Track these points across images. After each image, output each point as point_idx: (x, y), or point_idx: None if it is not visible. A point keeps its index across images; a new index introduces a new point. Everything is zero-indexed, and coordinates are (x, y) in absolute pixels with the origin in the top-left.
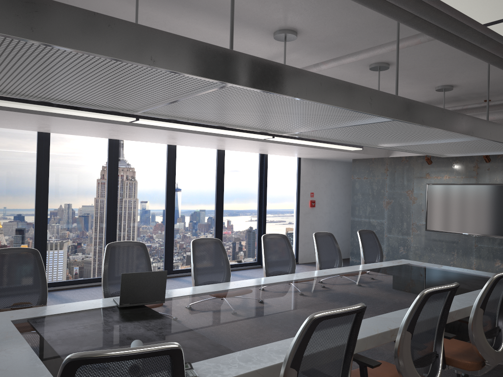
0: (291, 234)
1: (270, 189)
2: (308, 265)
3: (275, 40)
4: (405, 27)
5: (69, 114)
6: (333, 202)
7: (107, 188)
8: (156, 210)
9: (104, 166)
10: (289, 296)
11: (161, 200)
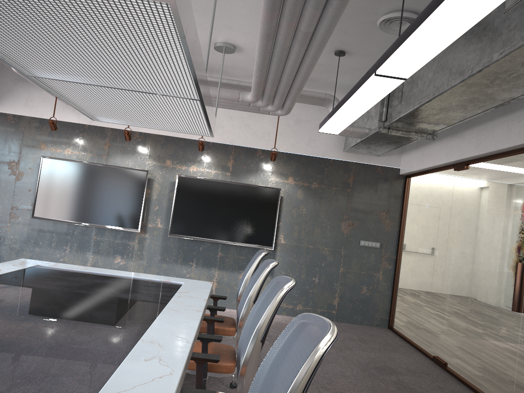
0: None
1: None
2: None
3: None
4: None
5: None
6: None
7: None
8: None
9: None
10: None
11: None
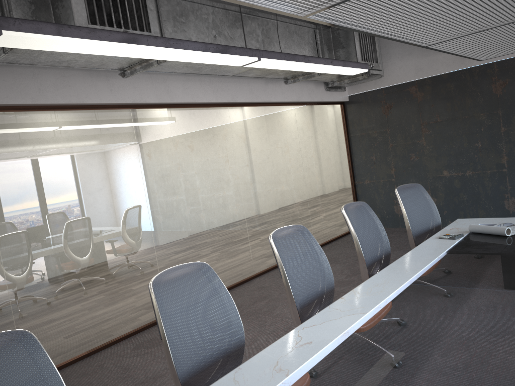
0: None
1: None
2: None
3: None
4: None
5: None
6: None
7: None
8: None
9: None
10: None
11: None
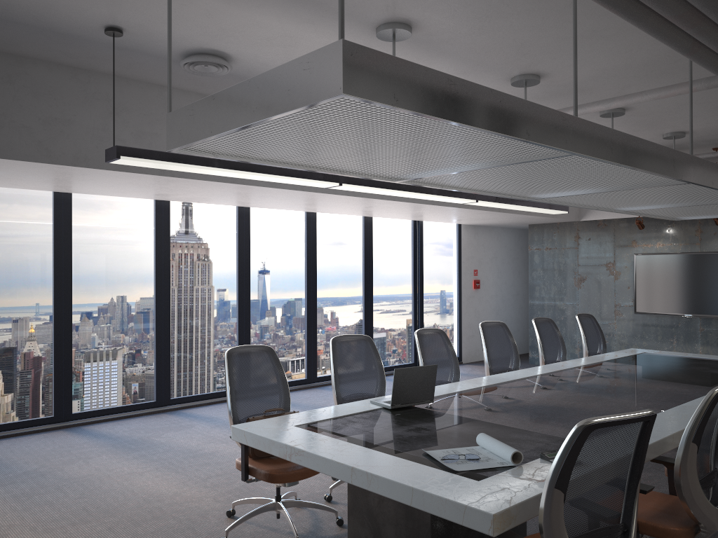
0: (452, 326)
1: (427, 266)
2: (476, 365)
3: (506, 86)
4: (671, 71)
5: (266, 180)
6: (500, 281)
7: (238, 271)
8: (295, 299)
9: (233, 242)
10: (558, 390)
11: (300, 285)
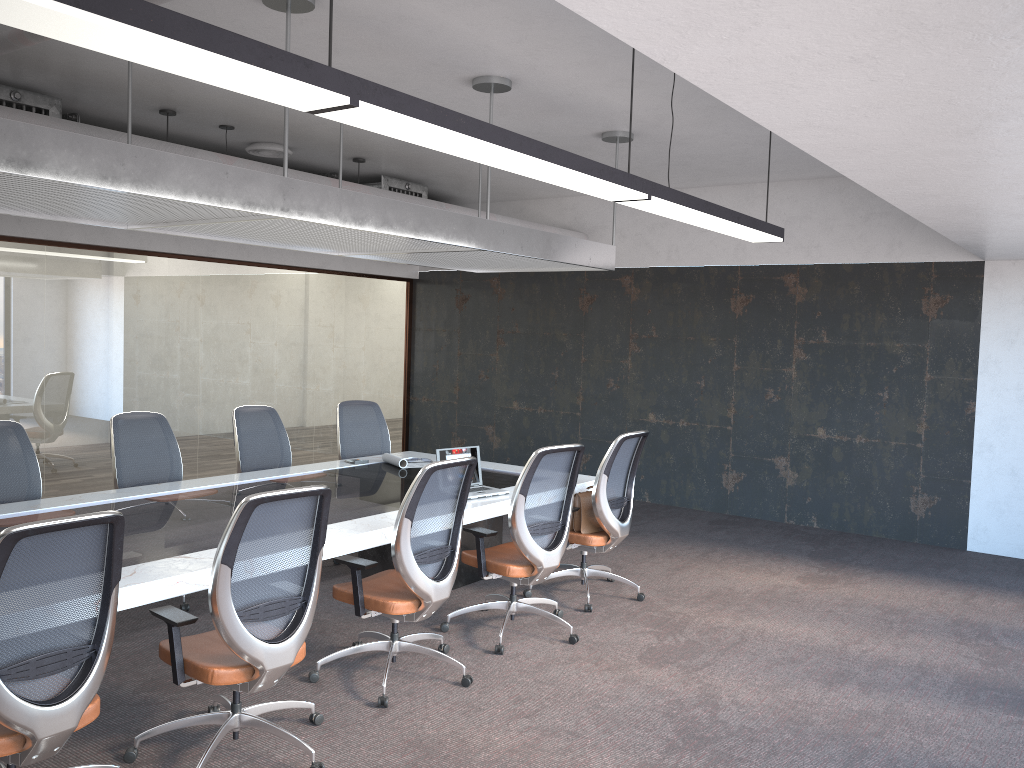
0: None
1: None
2: None
3: None
4: None
5: (699, 217)
6: None
7: None
8: None
9: None
10: None
11: None
